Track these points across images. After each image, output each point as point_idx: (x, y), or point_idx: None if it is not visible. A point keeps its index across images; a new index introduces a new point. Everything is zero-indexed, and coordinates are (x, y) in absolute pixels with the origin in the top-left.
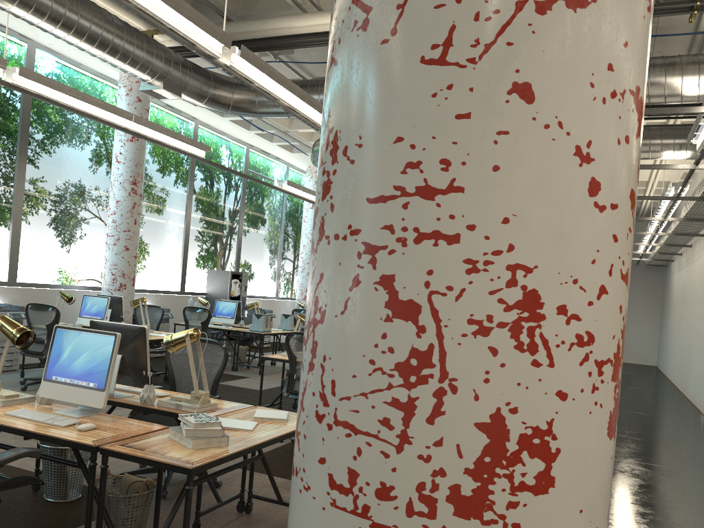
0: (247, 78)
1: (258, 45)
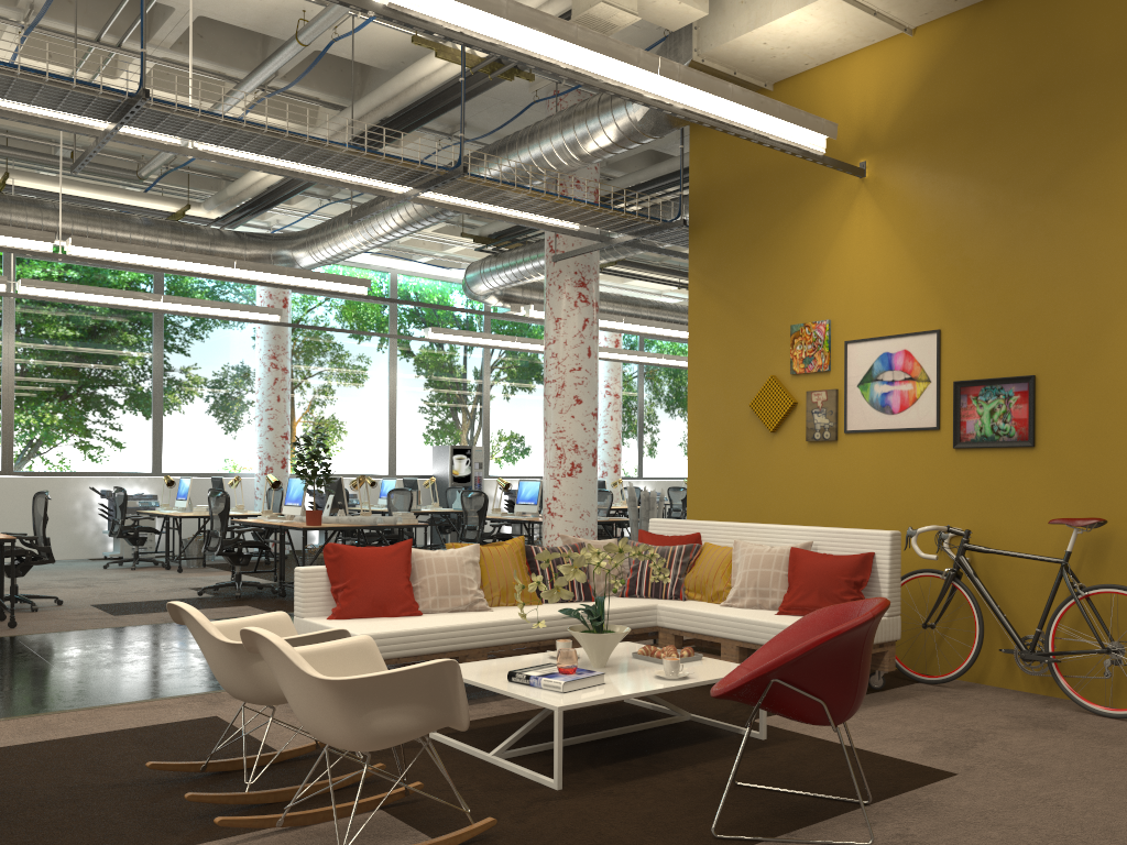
0: (101, 259)
1: (252, 201)
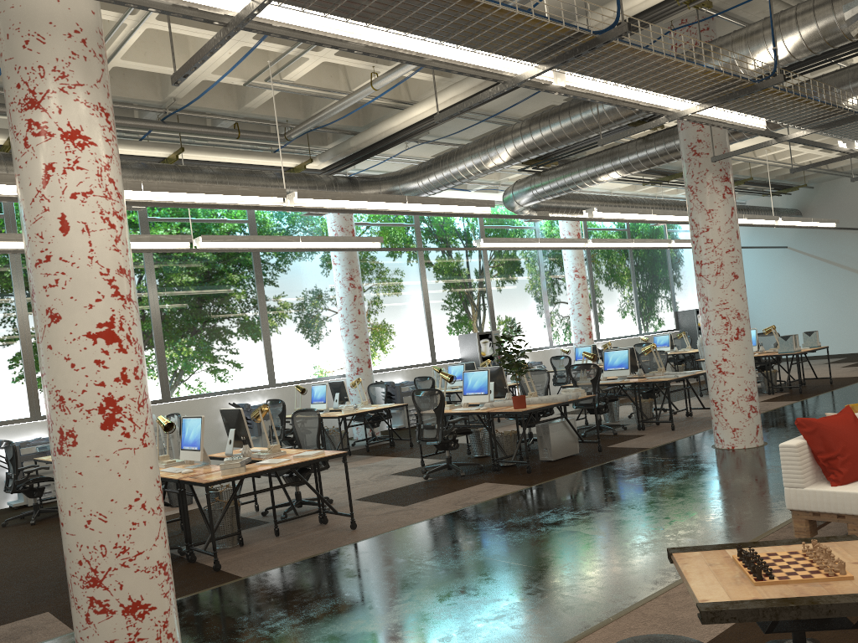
0: (315, 207)
1: (377, 148)
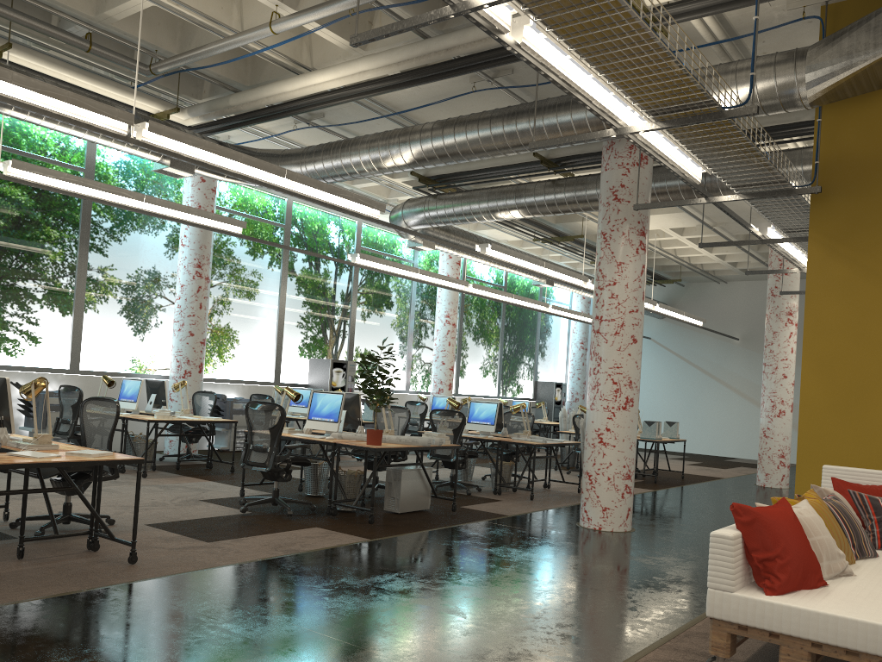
0: (169, 150)
1: (260, 113)
